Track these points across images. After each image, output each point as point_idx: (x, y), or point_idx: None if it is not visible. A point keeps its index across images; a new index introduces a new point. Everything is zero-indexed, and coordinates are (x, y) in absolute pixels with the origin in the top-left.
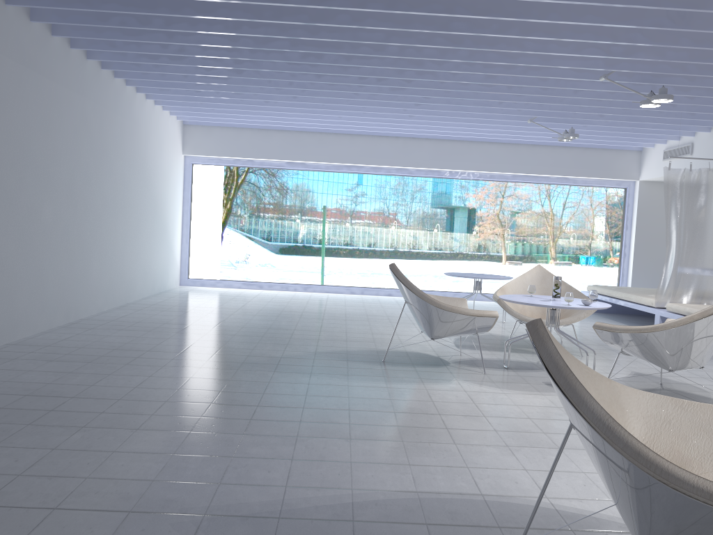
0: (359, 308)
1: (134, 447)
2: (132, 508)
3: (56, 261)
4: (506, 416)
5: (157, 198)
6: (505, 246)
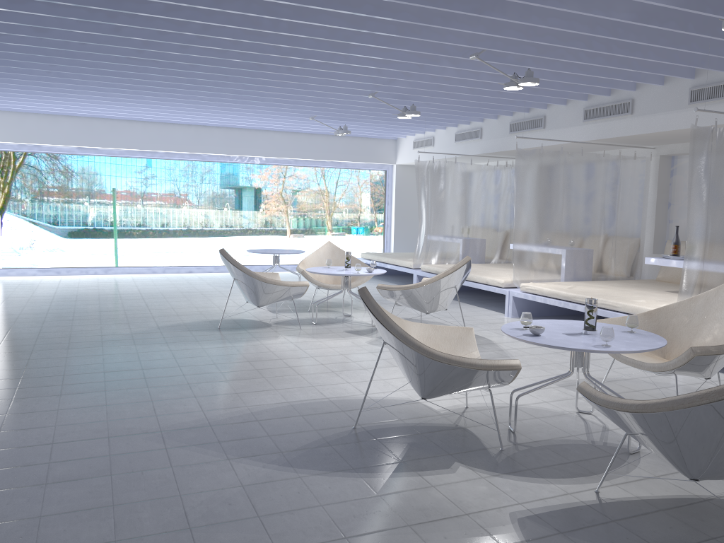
0: (170, 287)
1: (71, 405)
2: (108, 435)
3: None
4: (326, 355)
5: None
6: (289, 221)
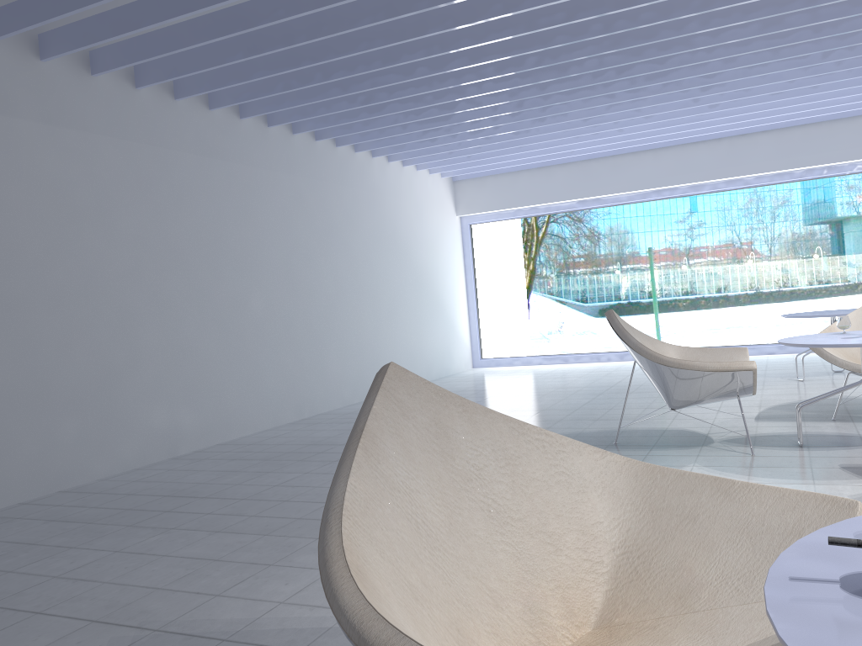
0: None
1: (189, 551)
2: (101, 618)
3: (276, 353)
4: None
5: (422, 271)
6: None
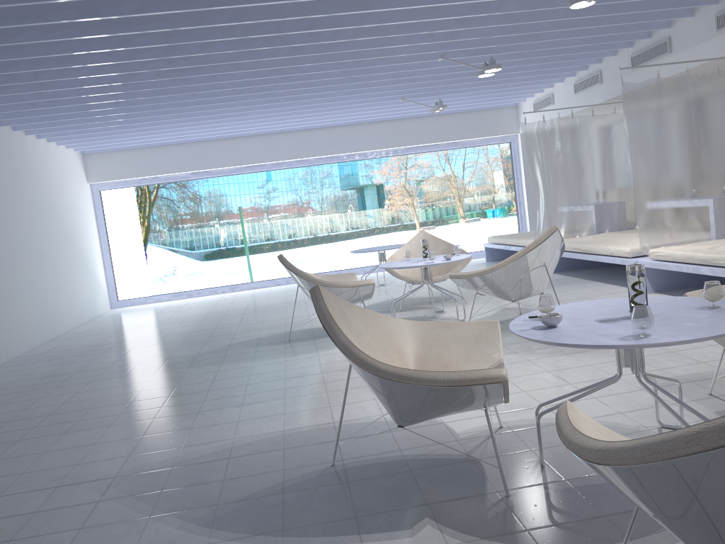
0: (281, 298)
1: (62, 446)
2: (59, 484)
3: None
4: None
5: (69, 231)
6: (416, 214)
